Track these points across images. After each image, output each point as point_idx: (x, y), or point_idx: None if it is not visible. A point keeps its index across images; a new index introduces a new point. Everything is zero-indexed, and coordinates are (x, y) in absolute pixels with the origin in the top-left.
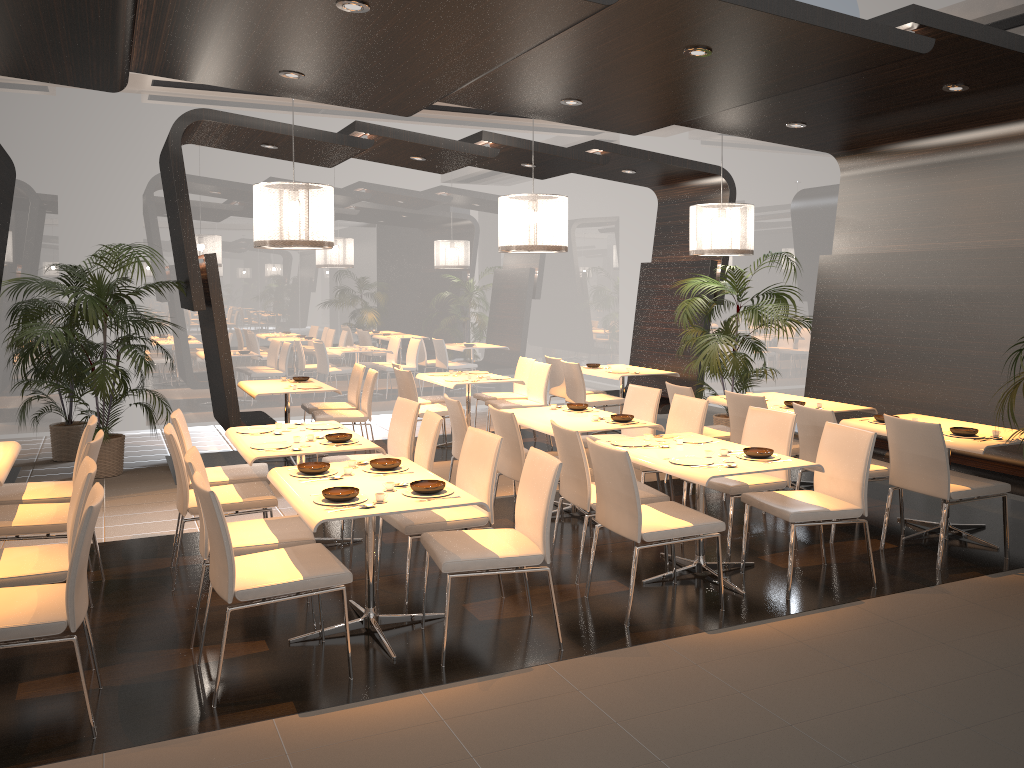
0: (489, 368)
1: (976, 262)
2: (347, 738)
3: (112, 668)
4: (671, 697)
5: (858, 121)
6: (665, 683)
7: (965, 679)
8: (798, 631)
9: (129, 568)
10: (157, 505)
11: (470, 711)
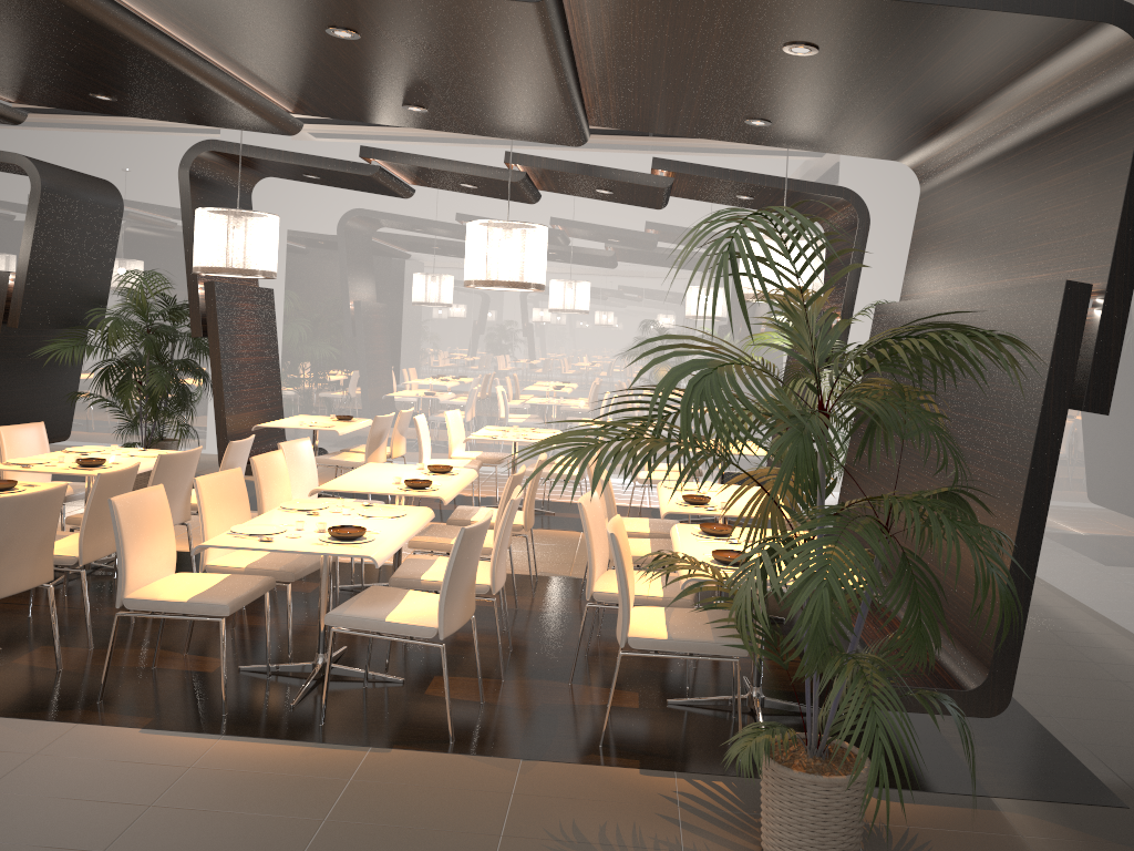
0: None
1: (953, 315)
2: None
3: None
4: None
5: (815, 111)
6: None
7: None
8: (224, 757)
9: None
10: None
11: None
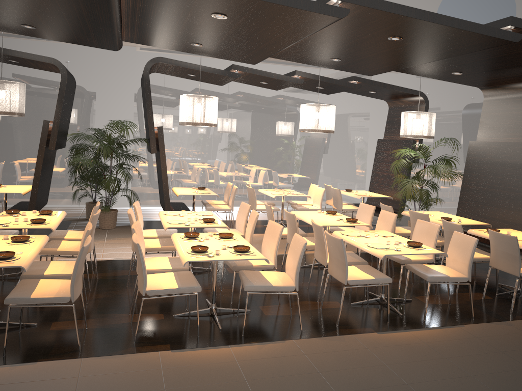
0: (297, 188)
1: None
2: (190, 364)
3: (93, 320)
4: (350, 363)
5: (490, 72)
6: (349, 356)
7: (507, 371)
8: (425, 337)
9: (110, 274)
10: (128, 244)
11: (250, 358)
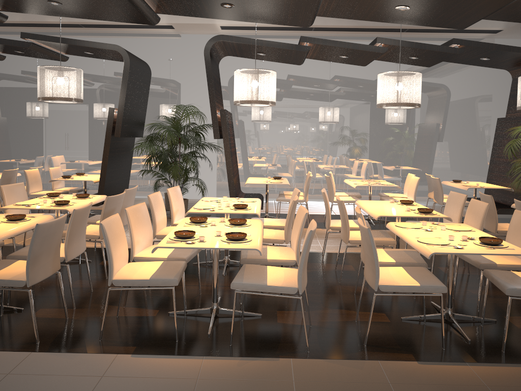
0: (400, 180)
1: None
2: (139, 375)
3: (81, 310)
4: None
5: None
6: None
7: None
8: (491, 377)
9: None
10: None
11: (217, 377)
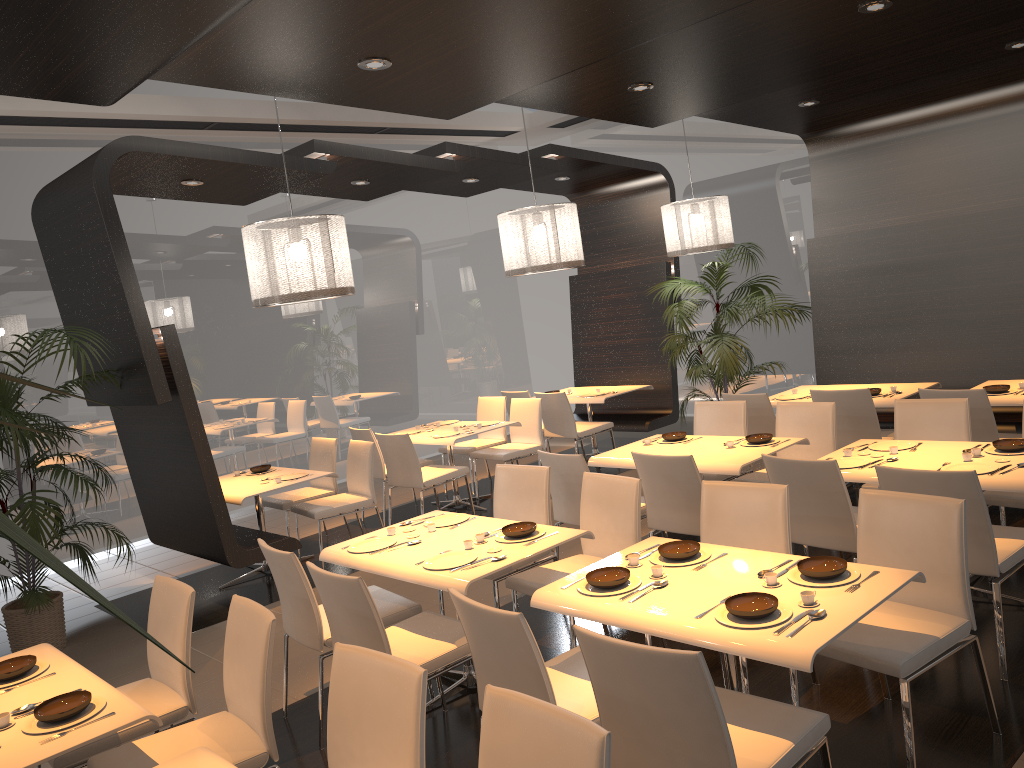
0: (411, 417)
1: (1003, 222)
2: None
3: None
4: None
5: (874, 93)
6: None
7: None
8: None
9: None
10: None
11: None
